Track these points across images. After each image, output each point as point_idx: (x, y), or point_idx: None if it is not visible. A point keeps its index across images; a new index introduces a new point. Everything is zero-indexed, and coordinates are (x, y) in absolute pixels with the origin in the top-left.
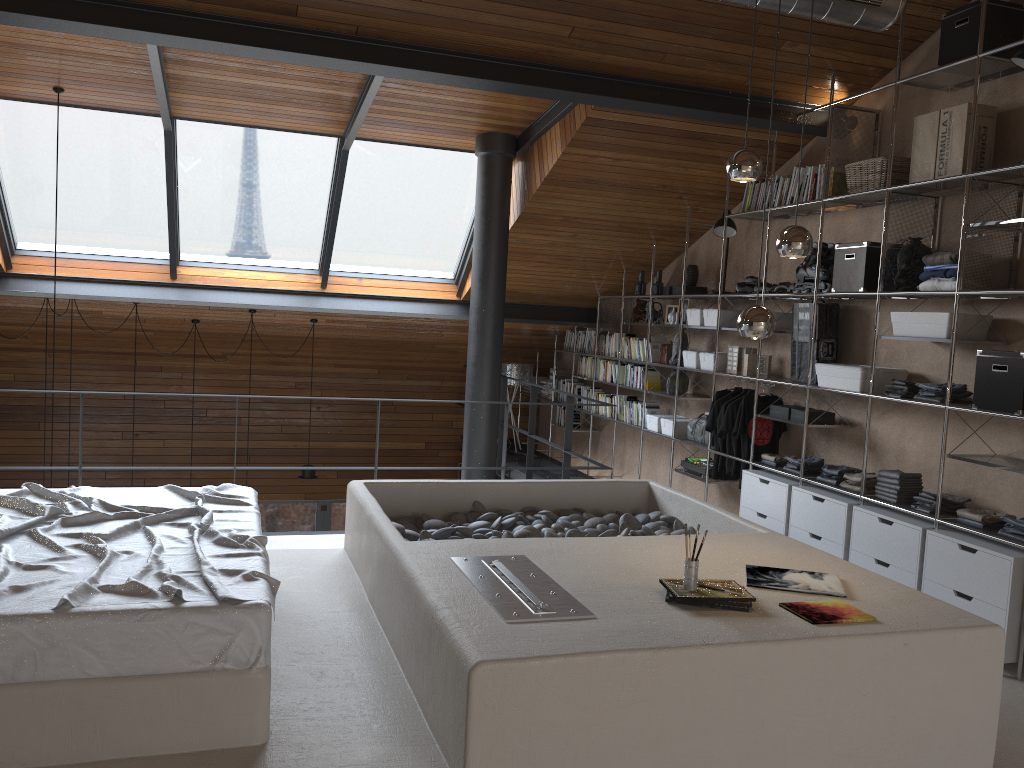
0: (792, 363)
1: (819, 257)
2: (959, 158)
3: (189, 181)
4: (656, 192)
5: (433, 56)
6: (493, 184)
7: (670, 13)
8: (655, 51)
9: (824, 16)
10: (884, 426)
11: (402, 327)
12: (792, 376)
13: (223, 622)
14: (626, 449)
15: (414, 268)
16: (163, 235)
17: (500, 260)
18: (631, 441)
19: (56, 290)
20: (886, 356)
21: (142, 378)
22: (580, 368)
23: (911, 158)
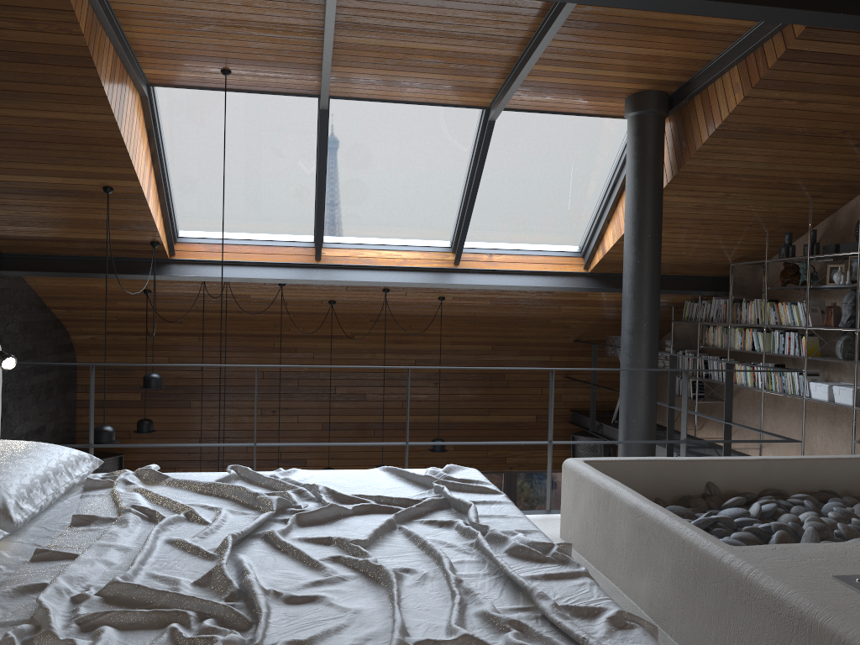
0: None
1: None
2: None
3: (336, 163)
4: (833, 140)
5: None
6: (647, 144)
7: None
8: None
9: None
10: None
11: (523, 303)
12: None
13: None
14: (765, 420)
15: (541, 242)
16: (309, 218)
17: (656, 222)
18: (772, 411)
19: (213, 274)
20: None
21: (278, 358)
22: (706, 338)
23: None
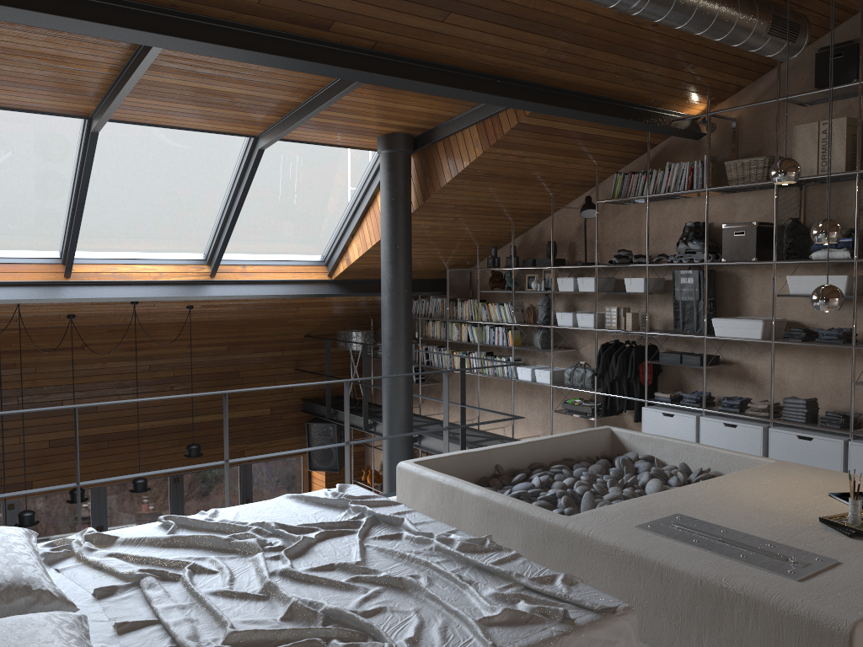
0: (675, 318)
1: (707, 234)
2: (842, 158)
3: (95, 180)
4: (536, 182)
5: (429, 70)
6: (399, 178)
7: (625, 40)
8: (597, 70)
9: (759, 48)
10: (762, 362)
11: (268, 307)
12: (675, 328)
13: (613, 632)
14: (476, 396)
15: (290, 253)
16: (57, 234)
17: (408, 245)
18: (481, 389)
19: None
20: (759, 308)
21: None
22: (426, 331)
23: (792, 157)
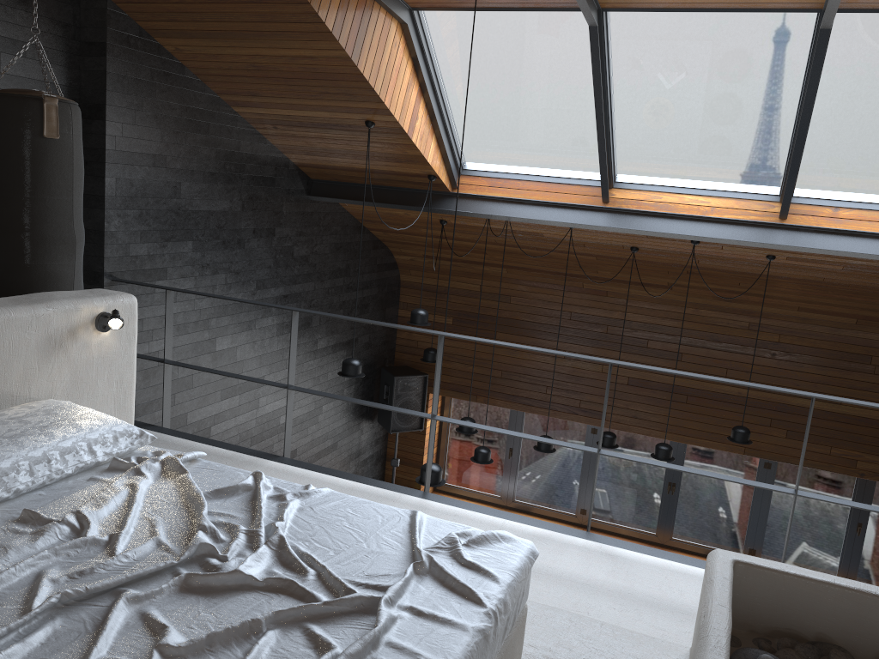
0: None
1: None
2: None
3: (624, 89)
4: None
5: None
6: None
7: None
8: None
9: None
10: None
11: None
12: None
13: None
14: None
15: None
16: (598, 153)
17: None
18: None
19: (491, 211)
20: None
21: (588, 301)
22: None
23: None
